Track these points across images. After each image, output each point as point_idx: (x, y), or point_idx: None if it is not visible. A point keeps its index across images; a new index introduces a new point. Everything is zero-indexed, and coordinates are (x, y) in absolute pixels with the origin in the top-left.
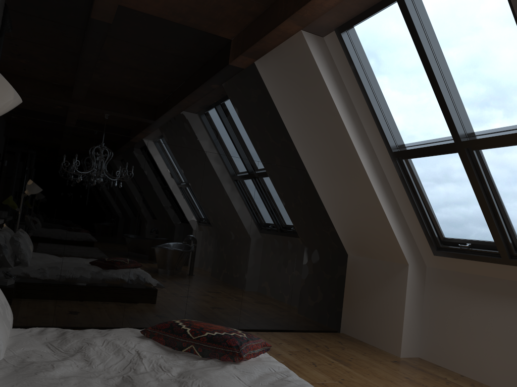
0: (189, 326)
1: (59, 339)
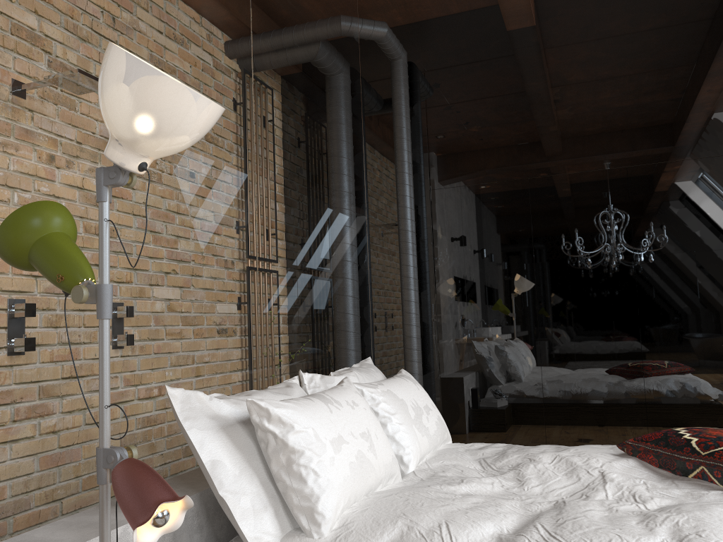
0: (696, 434)
1: (496, 455)
